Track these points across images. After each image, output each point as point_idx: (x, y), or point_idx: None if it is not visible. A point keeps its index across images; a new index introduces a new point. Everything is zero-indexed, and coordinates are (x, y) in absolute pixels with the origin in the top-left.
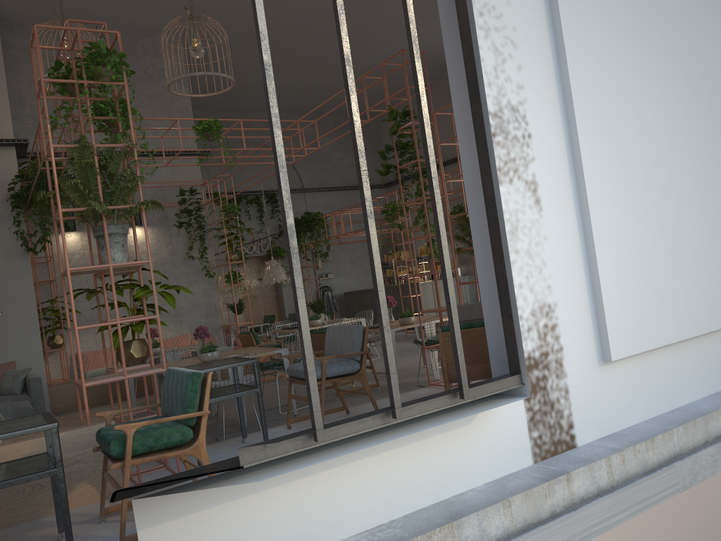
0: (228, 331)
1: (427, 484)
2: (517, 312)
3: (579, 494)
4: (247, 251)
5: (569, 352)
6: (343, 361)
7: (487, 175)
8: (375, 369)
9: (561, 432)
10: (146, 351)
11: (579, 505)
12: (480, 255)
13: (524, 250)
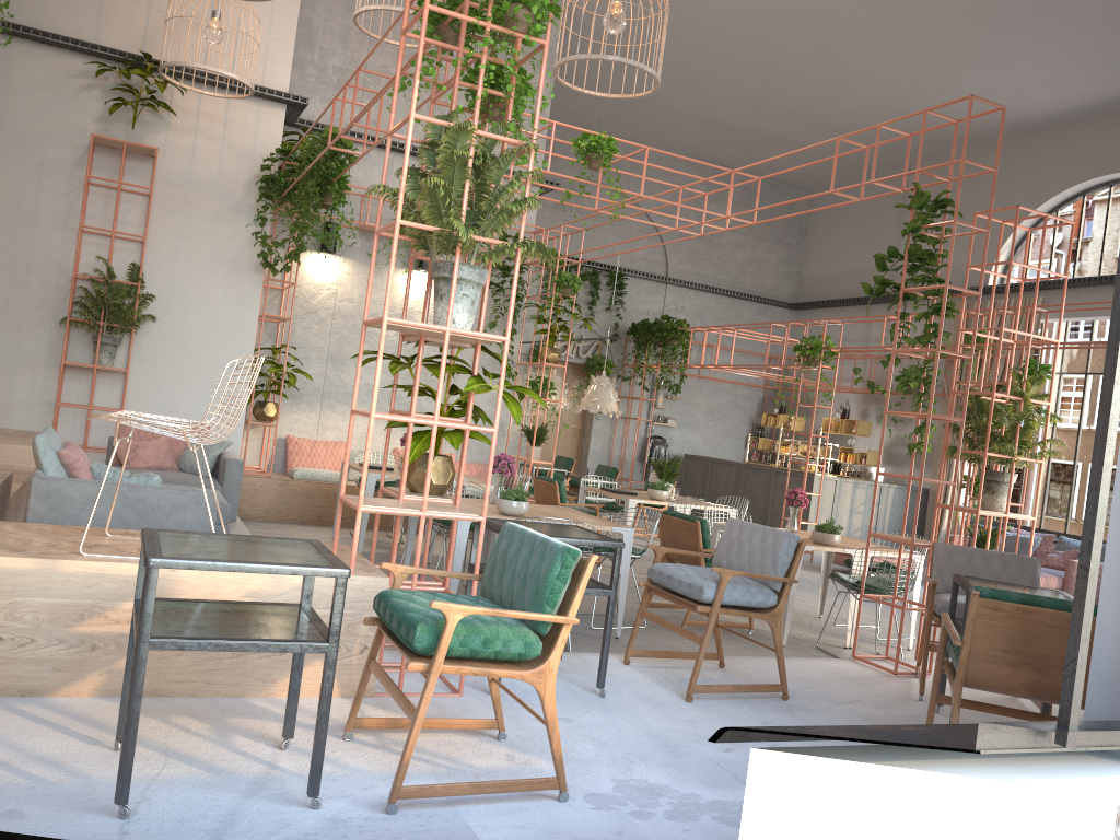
0: None
1: None
2: None
3: None
4: None
5: None
6: (752, 585)
7: None
8: None
9: None
10: (450, 478)
11: None
12: None
13: None
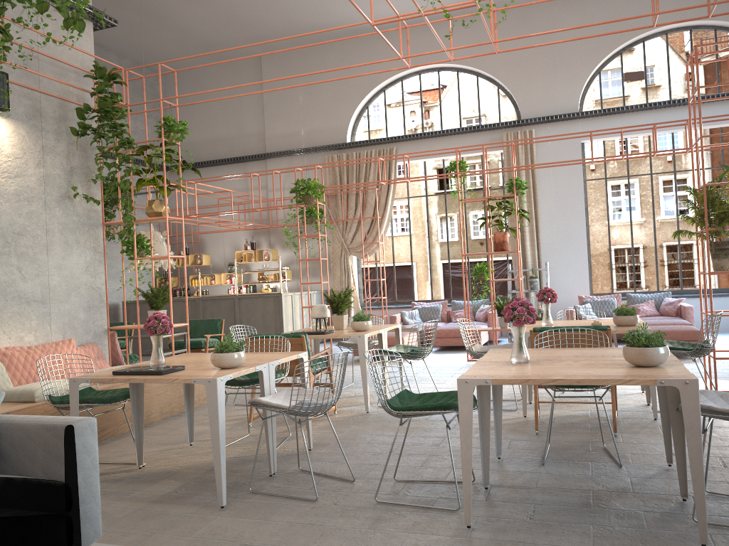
0: (111, 339)
1: None
2: None
3: None
4: None
5: None
6: None
7: None
8: None
9: None
10: None
11: None
12: None
13: None
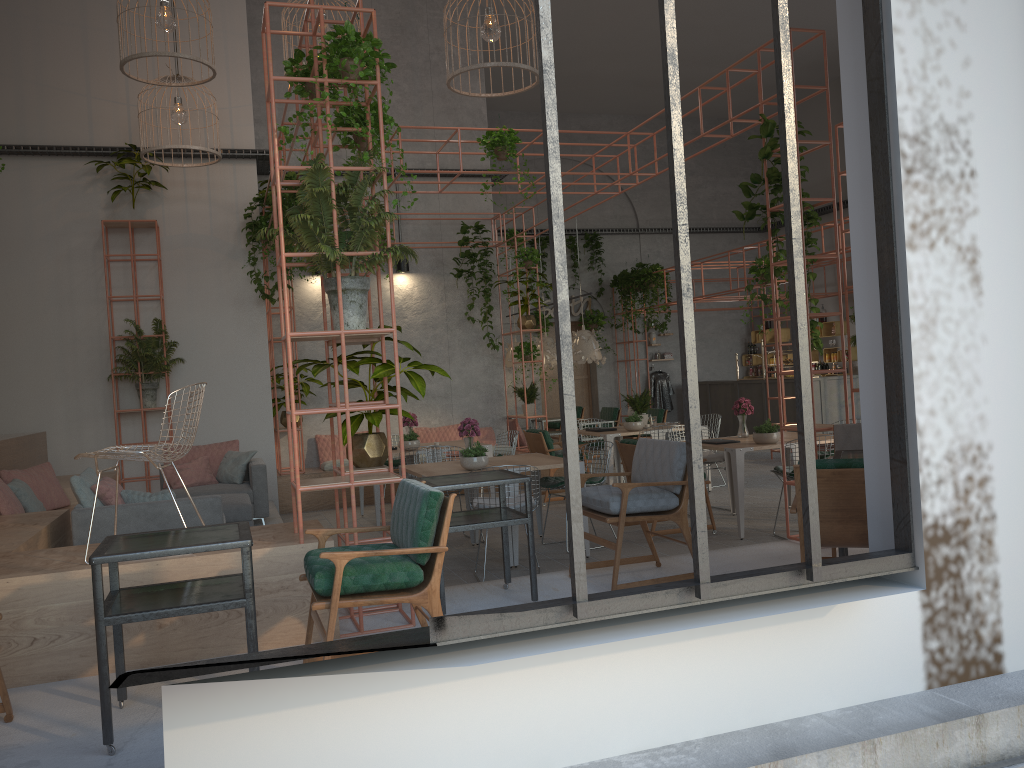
0: (513, 425)
1: (746, 697)
2: (917, 455)
3: (996, 750)
4: (551, 314)
5: (1008, 523)
6: (654, 492)
7: (887, 237)
8: (715, 502)
9: (979, 646)
10: (384, 451)
11: (994, 767)
12: (866, 360)
13: (945, 356)
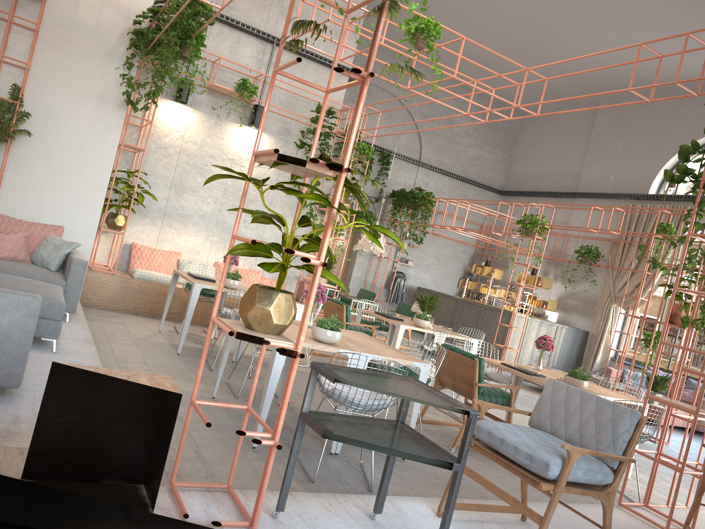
0: (302, 285)
1: None
2: None
3: None
4: None
5: None
6: (591, 462)
7: None
8: None
9: None
10: (291, 318)
11: None
12: None
13: None
